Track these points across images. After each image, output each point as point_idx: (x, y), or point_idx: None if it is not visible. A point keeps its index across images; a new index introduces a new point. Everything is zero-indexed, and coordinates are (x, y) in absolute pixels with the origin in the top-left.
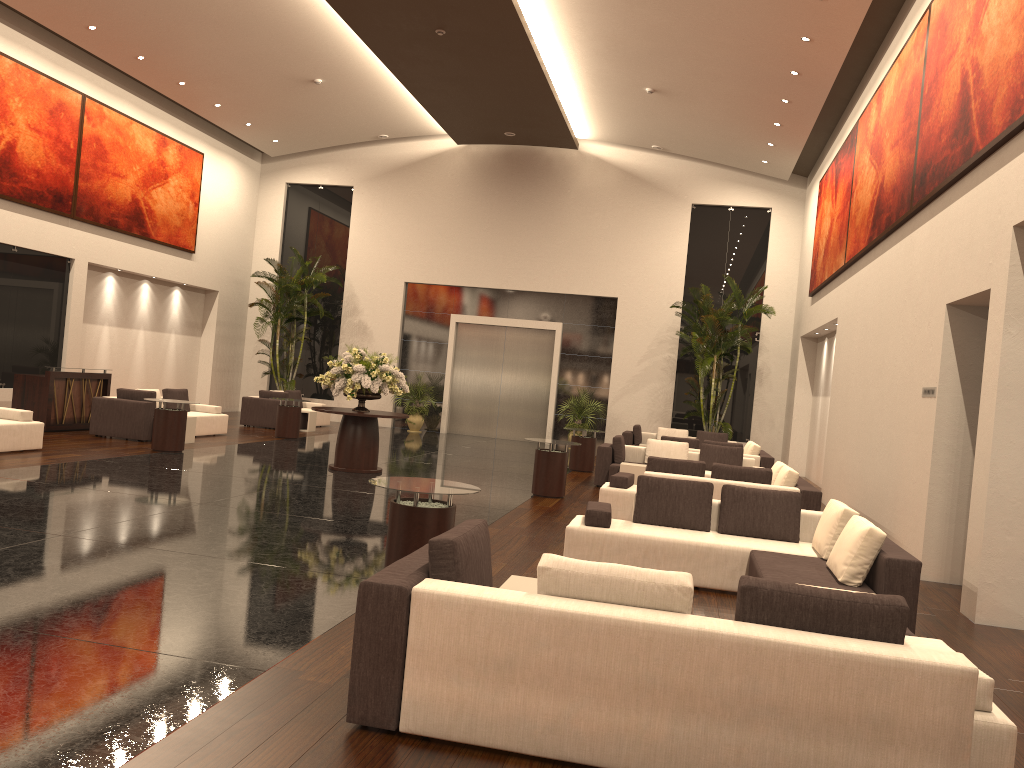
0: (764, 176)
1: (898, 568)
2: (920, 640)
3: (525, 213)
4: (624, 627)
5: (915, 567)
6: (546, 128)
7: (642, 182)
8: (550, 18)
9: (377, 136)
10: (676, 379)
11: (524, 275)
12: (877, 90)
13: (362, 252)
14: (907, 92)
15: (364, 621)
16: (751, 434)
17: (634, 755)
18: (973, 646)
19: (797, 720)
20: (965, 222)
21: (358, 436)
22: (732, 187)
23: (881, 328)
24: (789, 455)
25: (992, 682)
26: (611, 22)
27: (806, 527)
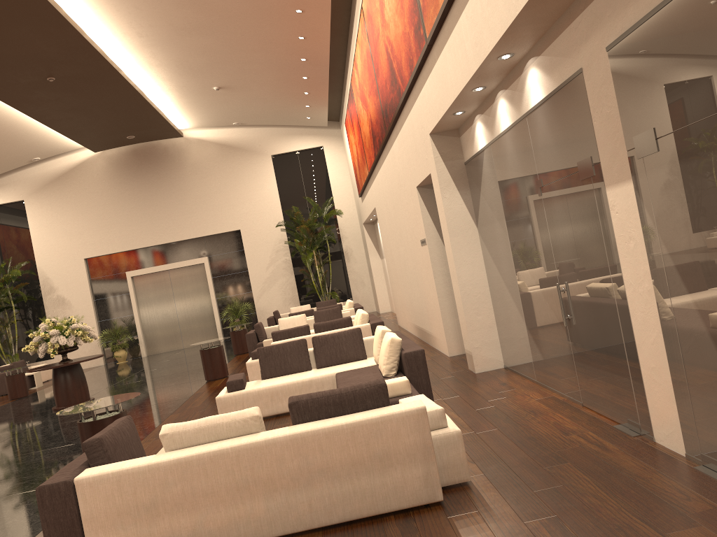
0: (312, 126)
1: (412, 357)
2: (410, 398)
3: (159, 188)
4: (220, 454)
5: (421, 353)
6: (155, 127)
7: (234, 148)
8: (129, 54)
9: (31, 160)
10: (295, 272)
11: (171, 231)
12: (354, 61)
13: (45, 246)
14: (366, 61)
15: (46, 513)
16: (352, 294)
17: (249, 531)
18: (472, 387)
19: (337, 472)
20: (411, 136)
21: (68, 380)
22: (294, 138)
23: (395, 209)
24: (378, 300)
25: (443, 409)
26: (173, 49)
27: (369, 347)
